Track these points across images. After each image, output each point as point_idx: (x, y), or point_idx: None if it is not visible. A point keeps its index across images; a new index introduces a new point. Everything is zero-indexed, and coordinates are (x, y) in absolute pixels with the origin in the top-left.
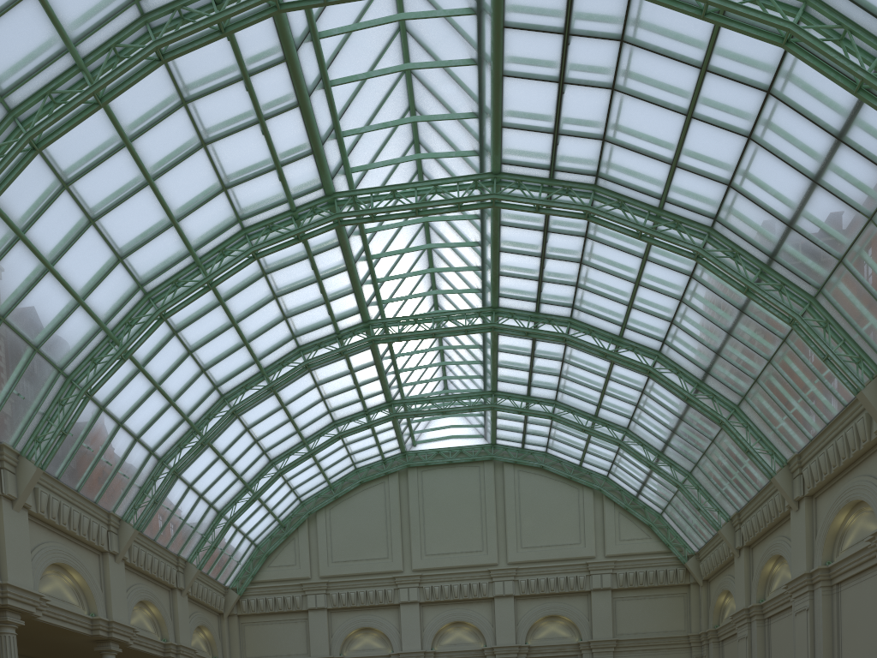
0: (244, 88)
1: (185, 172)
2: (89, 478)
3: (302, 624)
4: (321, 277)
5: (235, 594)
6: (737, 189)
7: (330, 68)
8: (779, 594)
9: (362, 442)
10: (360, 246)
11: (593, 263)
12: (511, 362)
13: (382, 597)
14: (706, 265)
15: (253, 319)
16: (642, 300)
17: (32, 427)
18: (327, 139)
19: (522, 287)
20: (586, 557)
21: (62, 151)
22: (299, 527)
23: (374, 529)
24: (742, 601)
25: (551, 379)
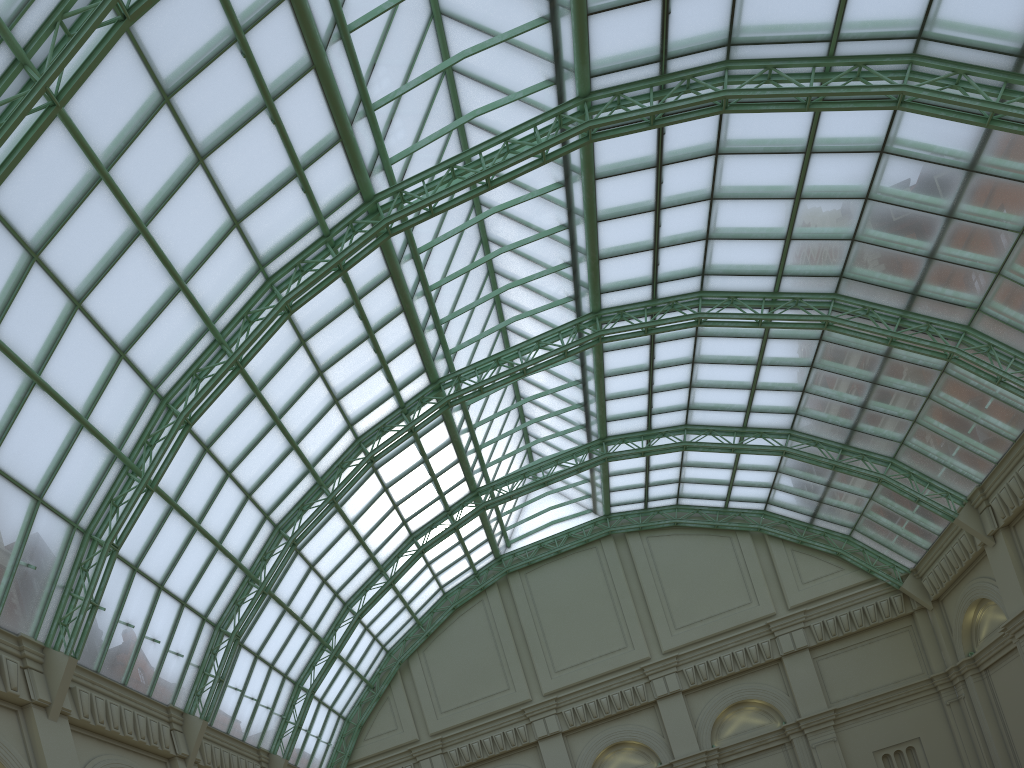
0: (240, 56)
1: (183, 207)
2: (136, 665)
3: None
4: (373, 329)
5: None
6: None
7: (344, 7)
8: None
9: (448, 555)
10: (415, 274)
11: (729, 192)
12: (624, 388)
13: (513, 738)
14: (918, 108)
15: (297, 410)
16: (807, 221)
17: (53, 607)
18: (355, 116)
19: (632, 267)
20: (764, 617)
21: (22, 202)
22: (391, 682)
23: (484, 658)
24: (1020, 600)
25: (679, 395)
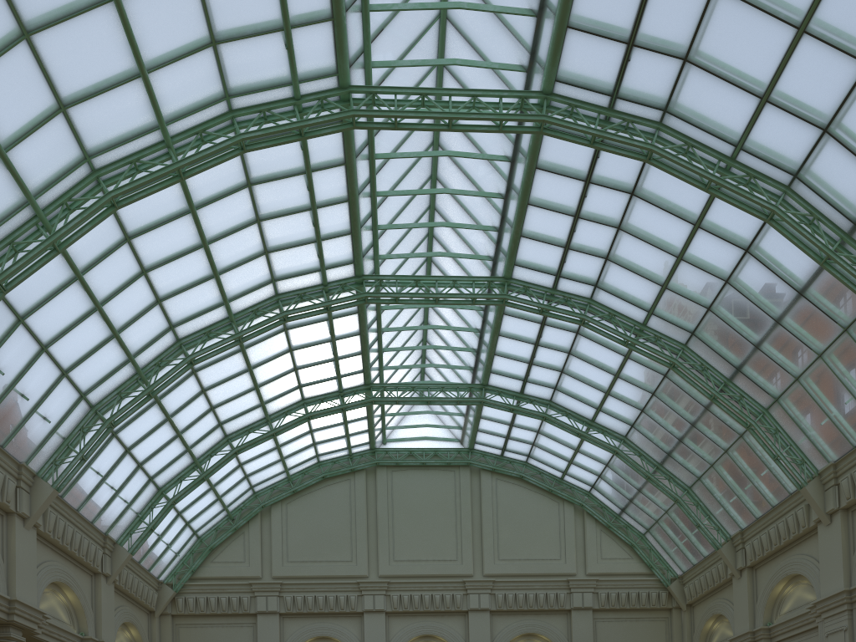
0: None
1: None
2: None
3: (249, 629)
4: (317, 204)
5: (170, 590)
6: (835, 135)
7: None
8: (797, 615)
9: (331, 430)
10: (367, 174)
11: (633, 229)
12: (511, 351)
13: (344, 604)
14: (780, 228)
15: (227, 244)
16: (681, 279)
17: None
18: (352, 6)
19: (544, 254)
20: (566, 574)
21: None
22: (250, 520)
23: (337, 528)
24: (745, 624)
25: (552, 375)
